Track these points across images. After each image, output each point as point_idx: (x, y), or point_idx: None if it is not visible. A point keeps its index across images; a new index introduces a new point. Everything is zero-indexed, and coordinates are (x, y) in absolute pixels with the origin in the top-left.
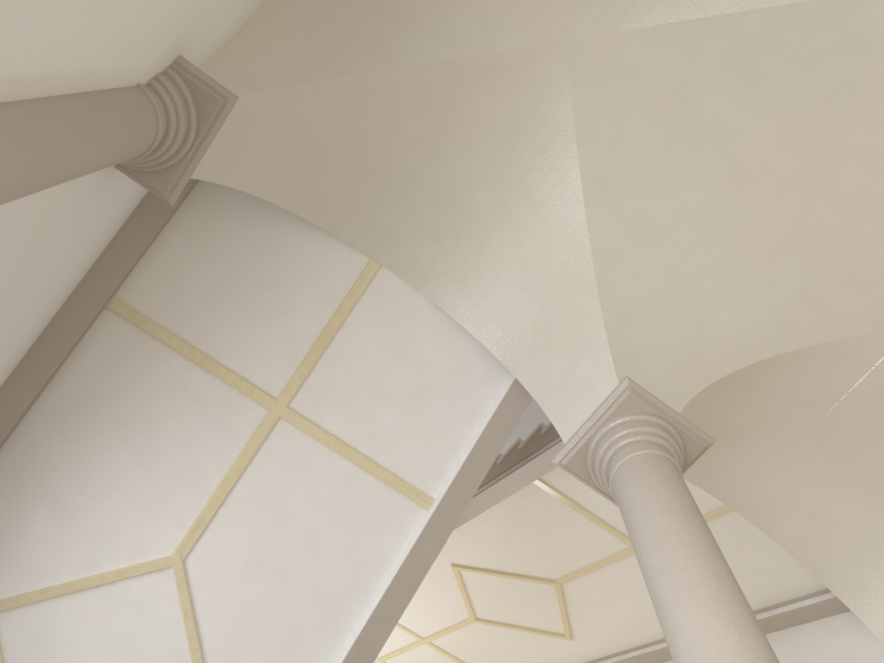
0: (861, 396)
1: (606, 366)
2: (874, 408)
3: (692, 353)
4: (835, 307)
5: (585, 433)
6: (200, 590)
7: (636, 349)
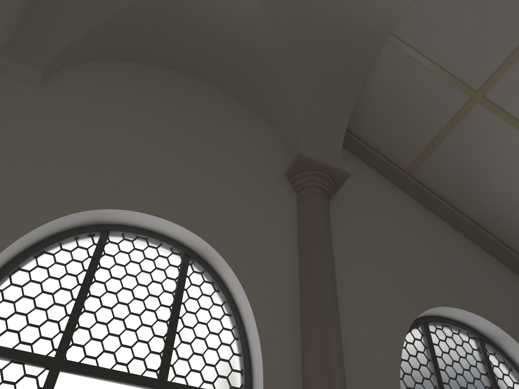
0: None
1: None
2: None
3: None
4: None
5: None
6: None
7: None
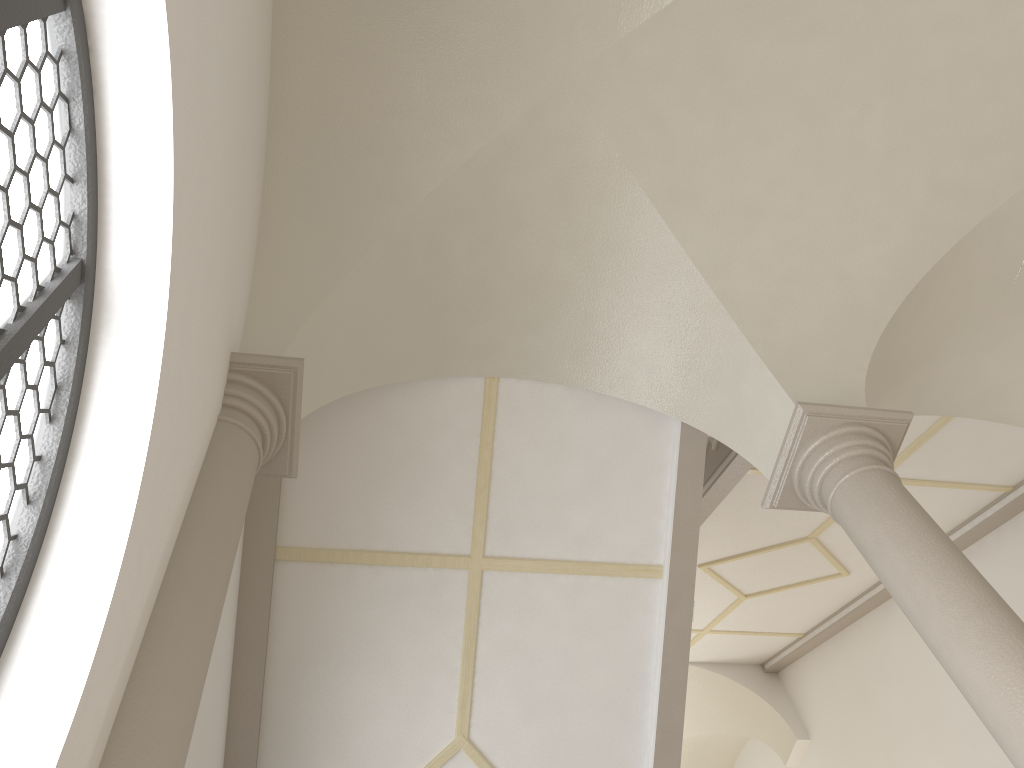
0: None
1: (770, 383)
2: None
3: (848, 313)
4: (975, 182)
5: (783, 470)
6: (496, 755)
7: (791, 345)
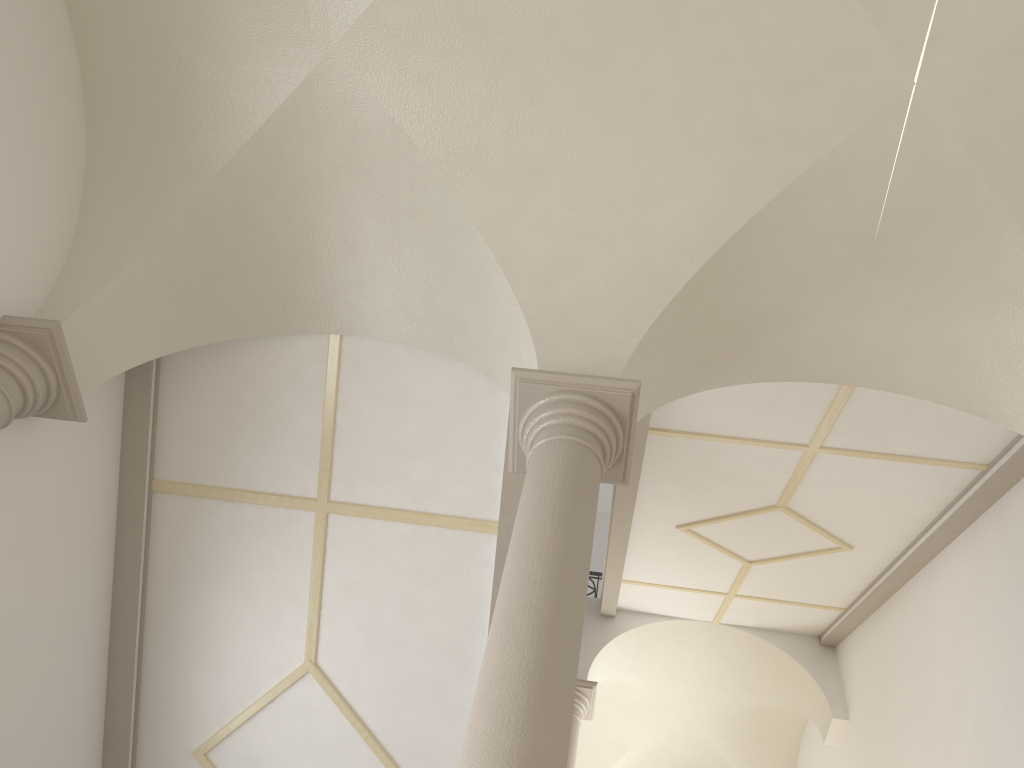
0: (904, 197)
1: (531, 347)
2: (930, 201)
3: (641, 273)
4: (796, 124)
5: (514, 436)
6: (341, 681)
7: (565, 308)
